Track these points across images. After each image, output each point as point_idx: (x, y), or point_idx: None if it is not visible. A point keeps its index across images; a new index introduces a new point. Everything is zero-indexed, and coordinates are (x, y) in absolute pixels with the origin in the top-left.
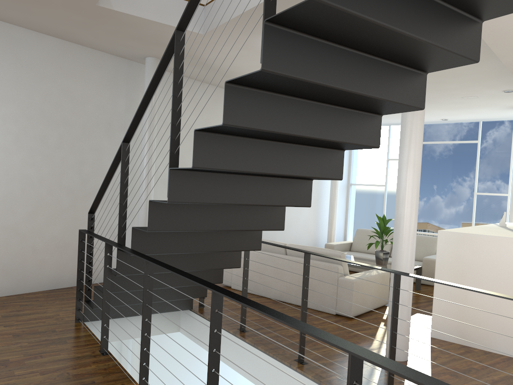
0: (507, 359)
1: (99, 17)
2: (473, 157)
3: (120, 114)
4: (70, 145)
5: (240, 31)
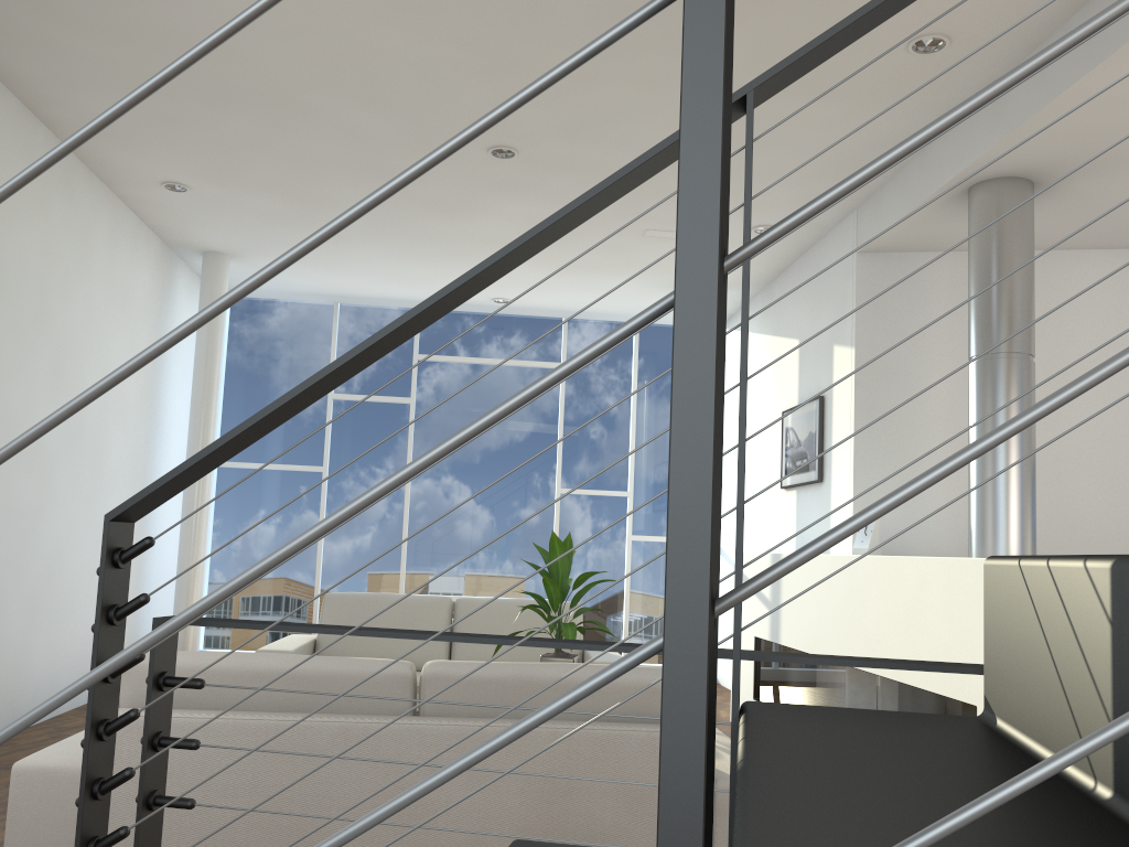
0: None
1: None
2: (550, 403)
3: None
4: None
5: None
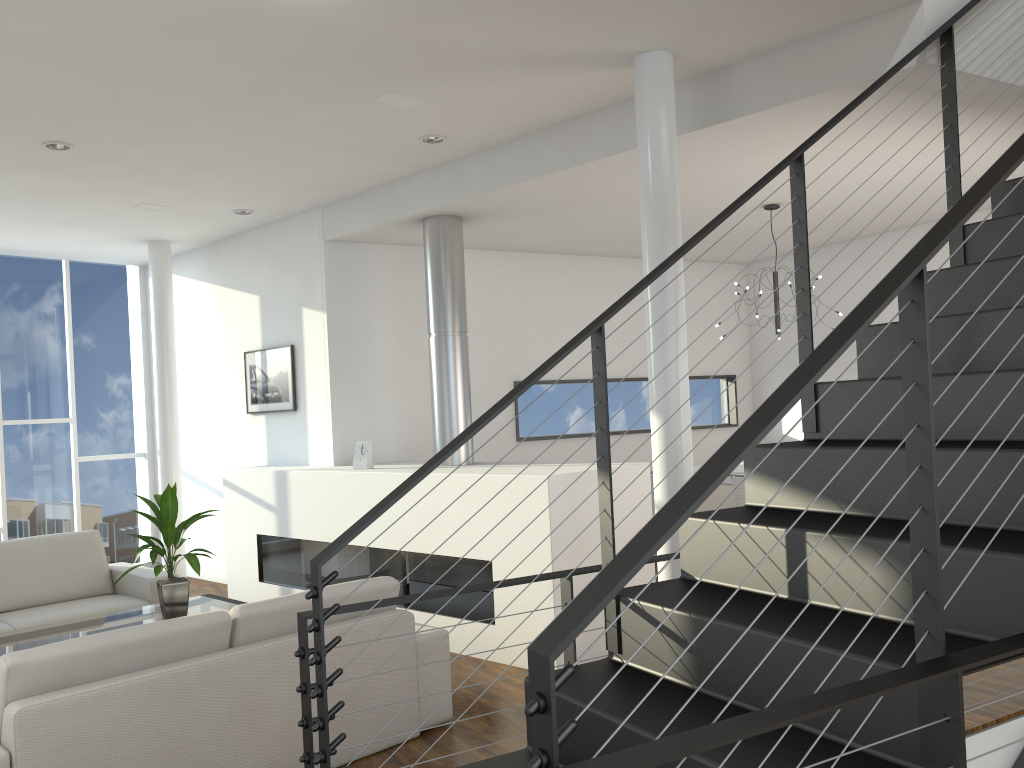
0: None
1: None
2: None
3: None
4: None
5: None
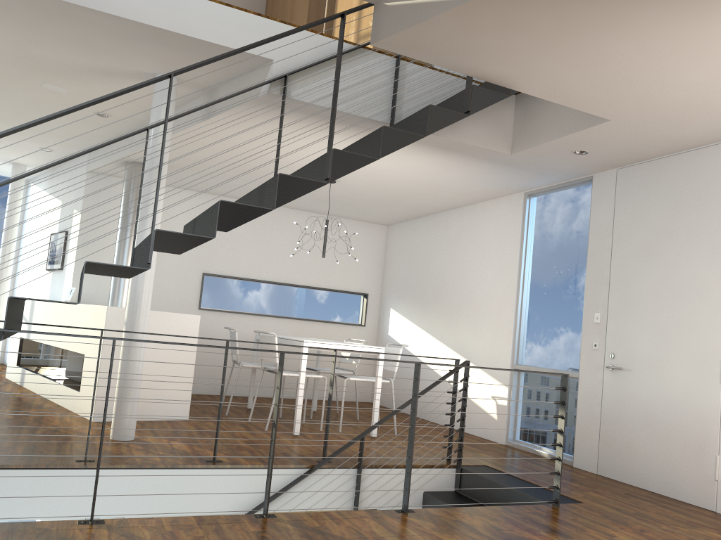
0: (170, 422)
1: None
2: None
3: None
4: None
5: None
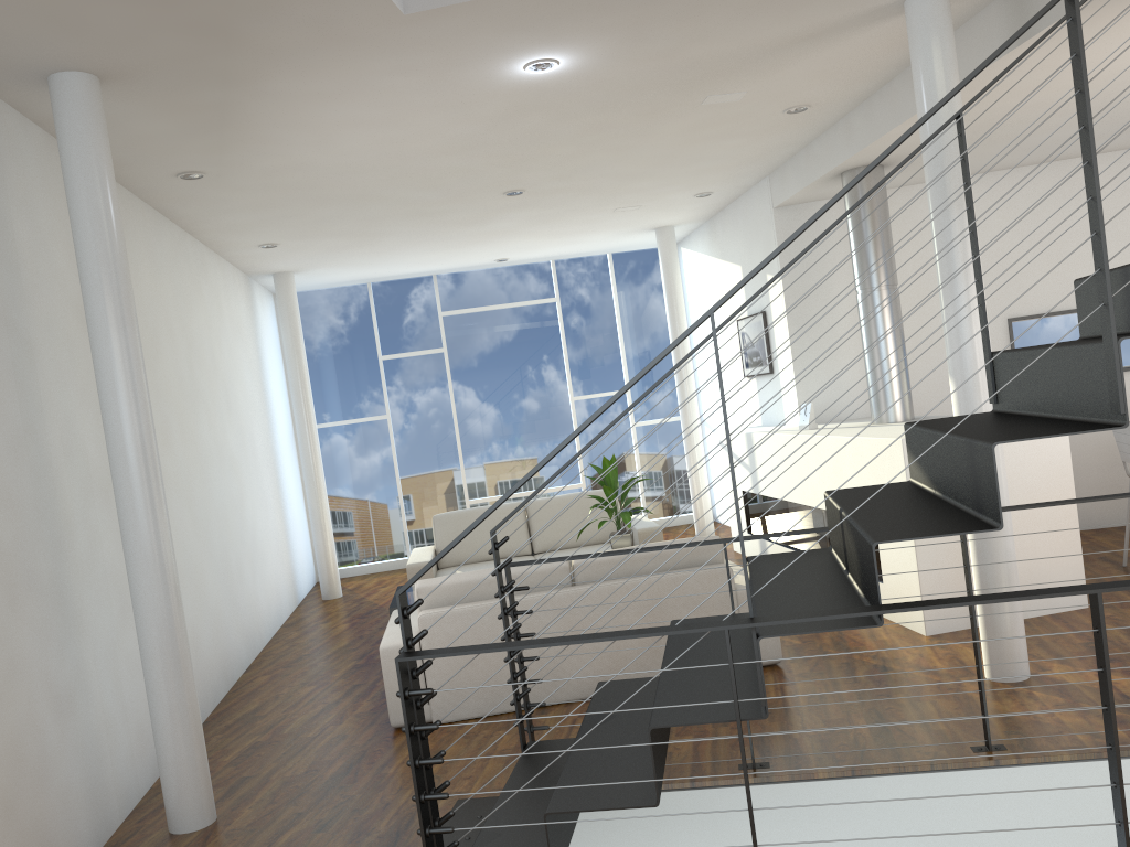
0: (1058, 618)
1: None
2: (553, 331)
3: None
4: None
5: (511, 19)
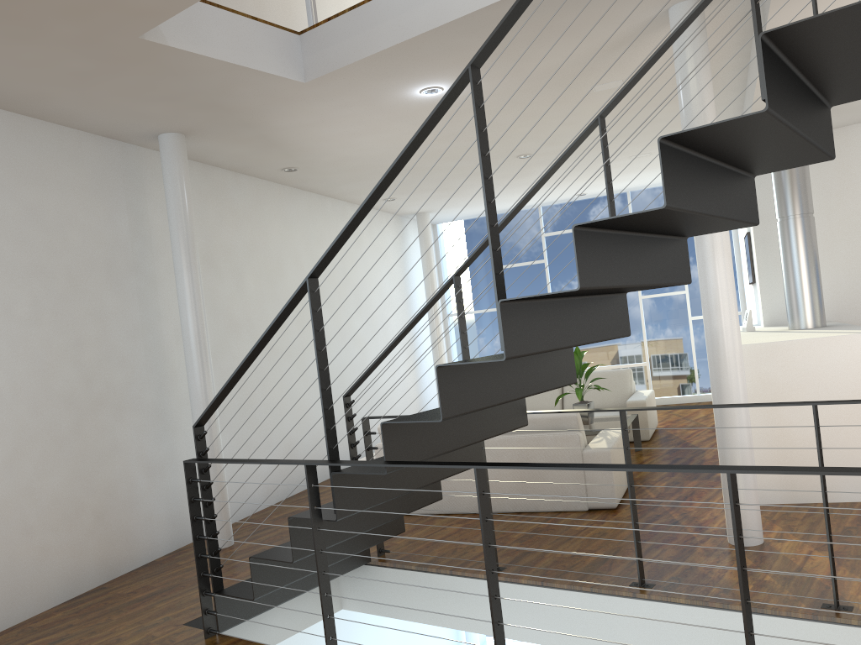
0: None
1: (127, 62)
2: None
3: (124, 242)
4: (54, 313)
5: (374, 73)
